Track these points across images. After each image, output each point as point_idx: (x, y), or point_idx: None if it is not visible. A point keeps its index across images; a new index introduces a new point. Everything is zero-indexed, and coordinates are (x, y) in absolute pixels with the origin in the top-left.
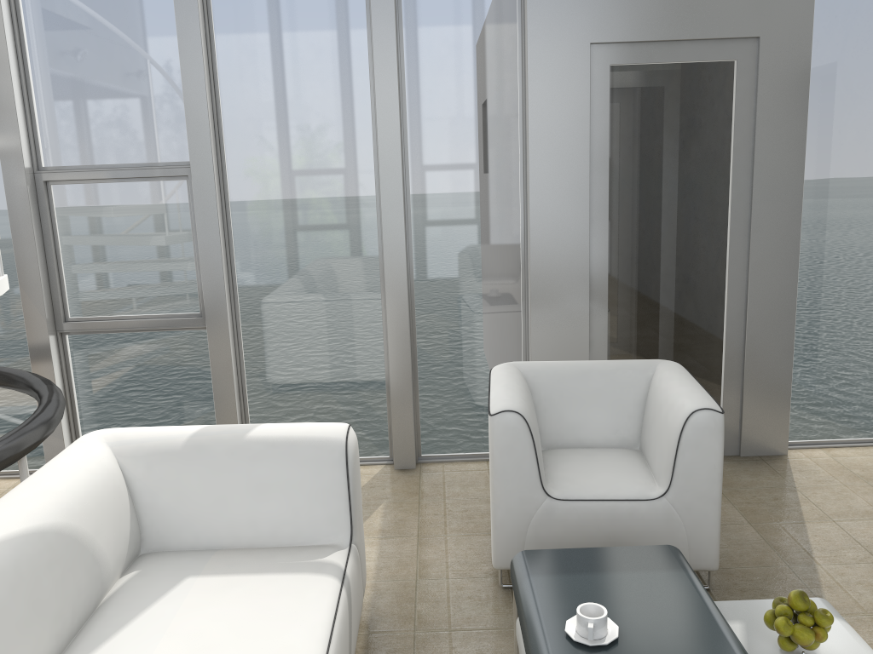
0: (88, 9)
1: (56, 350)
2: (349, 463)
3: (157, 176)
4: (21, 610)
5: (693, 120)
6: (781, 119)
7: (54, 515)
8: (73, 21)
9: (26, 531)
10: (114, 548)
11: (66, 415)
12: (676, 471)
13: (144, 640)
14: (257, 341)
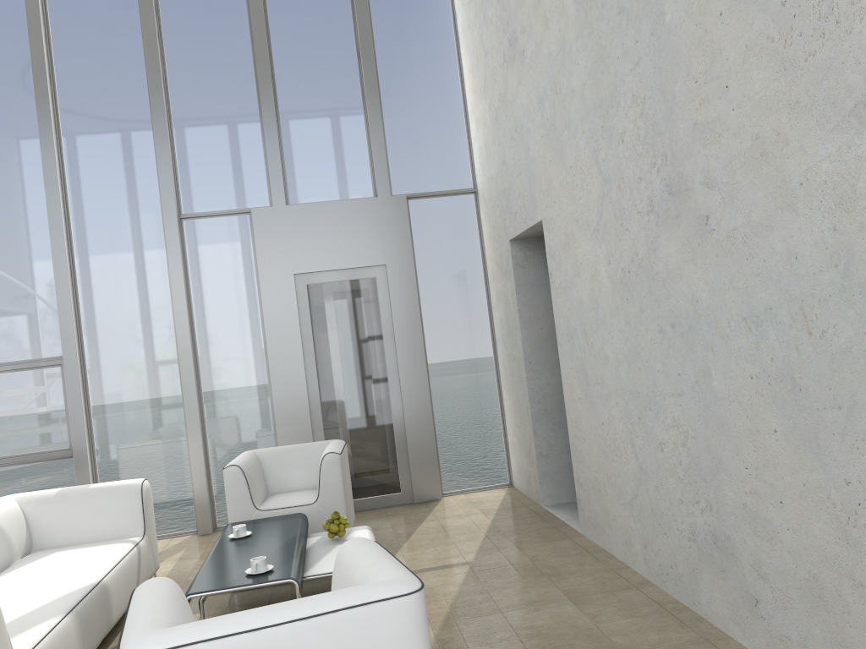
0: (1, 274)
1: None
2: (143, 494)
3: (42, 366)
4: None
5: (357, 310)
6: (404, 306)
7: None
8: None
9: None
10: (18, 541)
11: None
12: (320, 486)
13: (34, 566)
14: (106, 462)
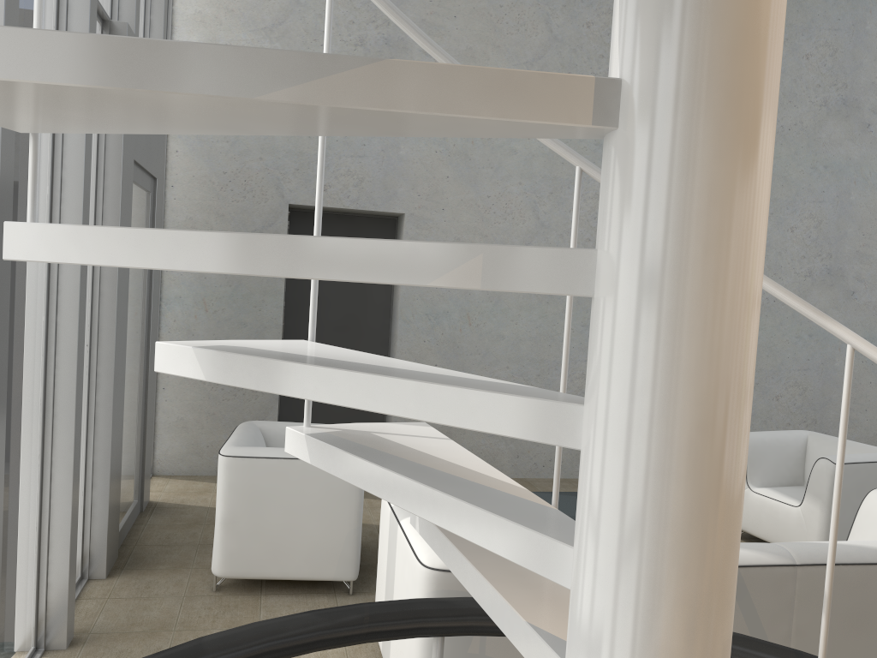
0: None
1: None
2: None
3: None
4: None
5: None
6: None
7: None
8: None
9: None
10: None
11: None
12: None
13: None
14: None
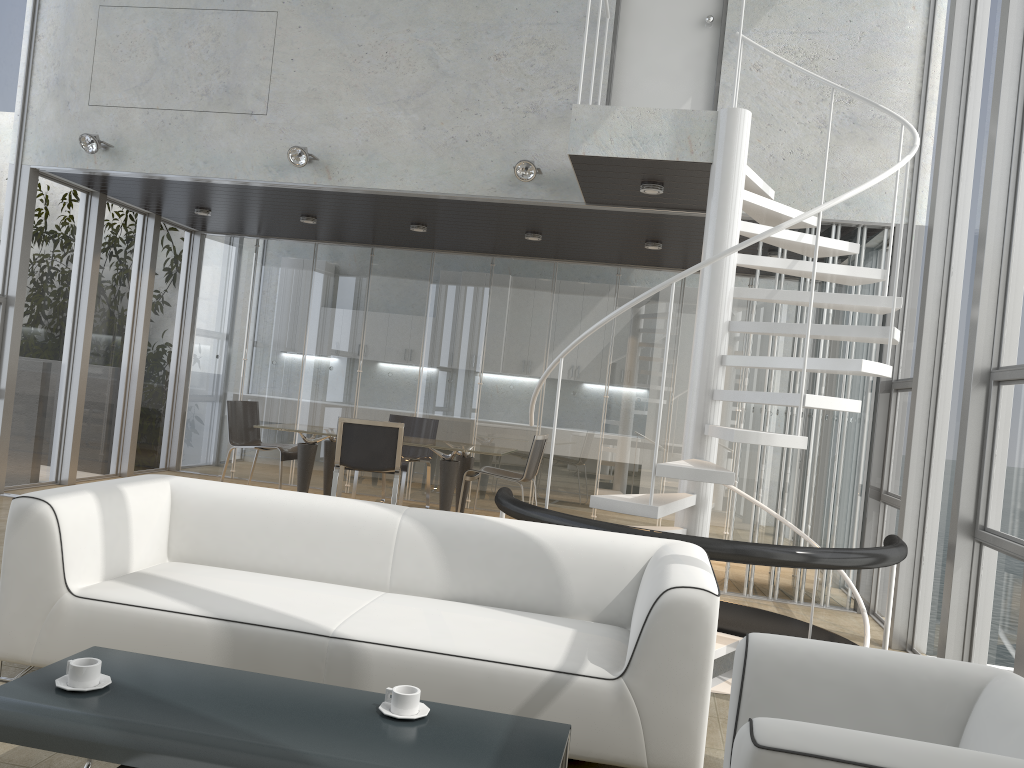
0: None
1: (966, 556)
2: (653, 607)
3: None
4: (477, 556)
5: None
6: None
7: (549, 538)
8: None
9: (522, 532)
10: (585, 594)
11: (959, 629)
12: None
13: (495, 616)
14: None
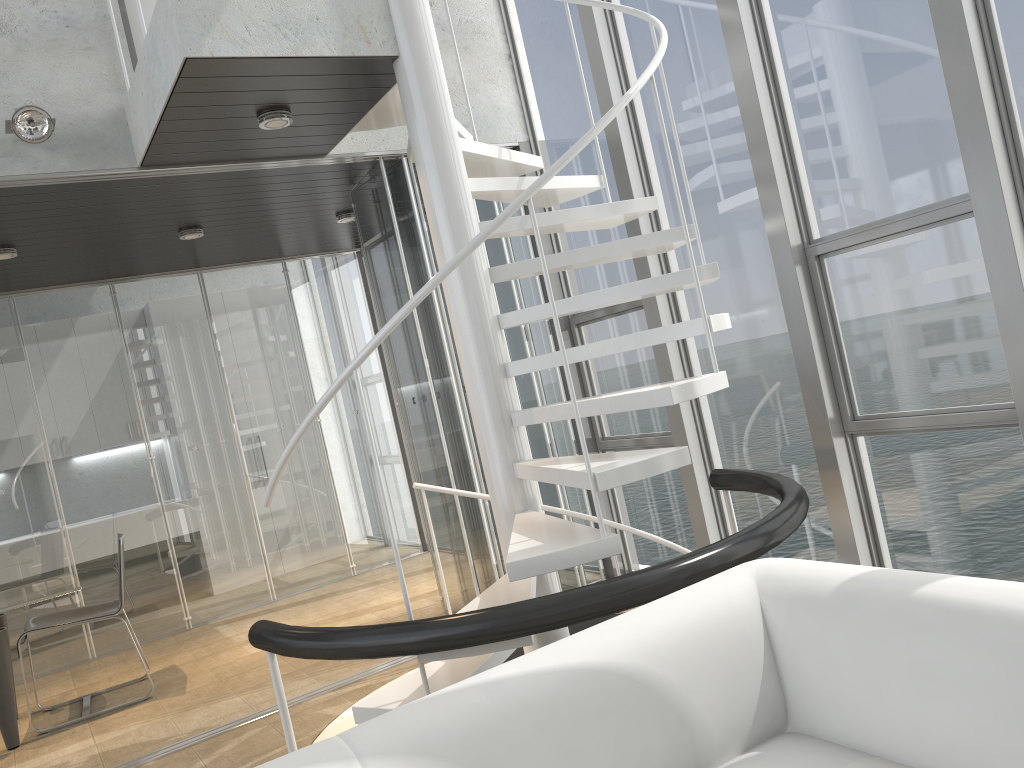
0: (838, 39)
1: (845, 455)
2: None
3: (934, 221)
4: (546, 755)
5: None
6: None
7: (628, 654)
8: (825, 60)
9: (583, 666)
10: (723, 713)
11: (862, 536)
12: None
13: None
14: None
